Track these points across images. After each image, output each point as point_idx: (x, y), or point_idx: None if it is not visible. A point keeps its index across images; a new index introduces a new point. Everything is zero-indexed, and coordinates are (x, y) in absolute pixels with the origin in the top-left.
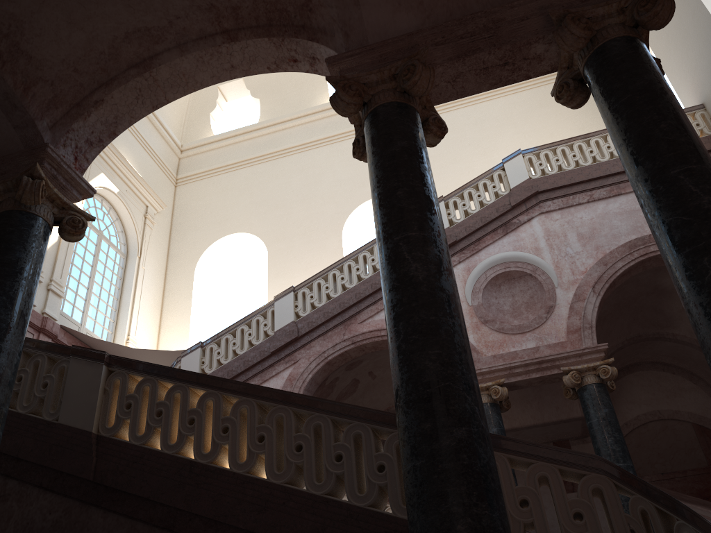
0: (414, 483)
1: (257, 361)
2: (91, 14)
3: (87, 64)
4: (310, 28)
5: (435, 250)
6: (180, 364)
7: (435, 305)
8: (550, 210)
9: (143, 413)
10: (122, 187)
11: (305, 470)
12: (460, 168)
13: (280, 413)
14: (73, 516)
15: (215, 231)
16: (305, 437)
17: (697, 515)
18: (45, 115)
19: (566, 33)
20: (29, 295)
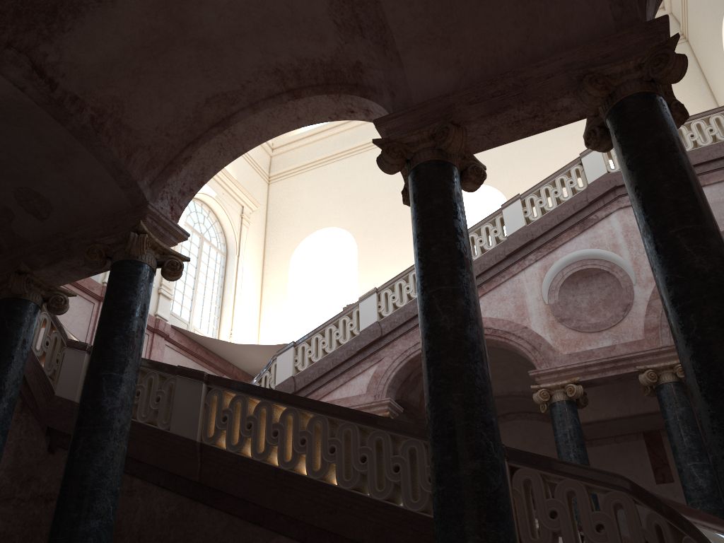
0: (437, 504)
1: (345, 359)
2: (176, 87)
3: (176, 128)
4: (362, 86)
5: (463, 302)
6: (276, 362)
7: (460, 352)
8: (629, 205)
9: (236, 425)
10: (219, 190)
11: (368, 478)
12: (546, 153)
13: (348, 428)
14: (185, 510)
15: (307, 227)
16: (369, 450)
17: (700, 533)
18: (145, 175)
19: (584, 94)
20: (141, 332)
